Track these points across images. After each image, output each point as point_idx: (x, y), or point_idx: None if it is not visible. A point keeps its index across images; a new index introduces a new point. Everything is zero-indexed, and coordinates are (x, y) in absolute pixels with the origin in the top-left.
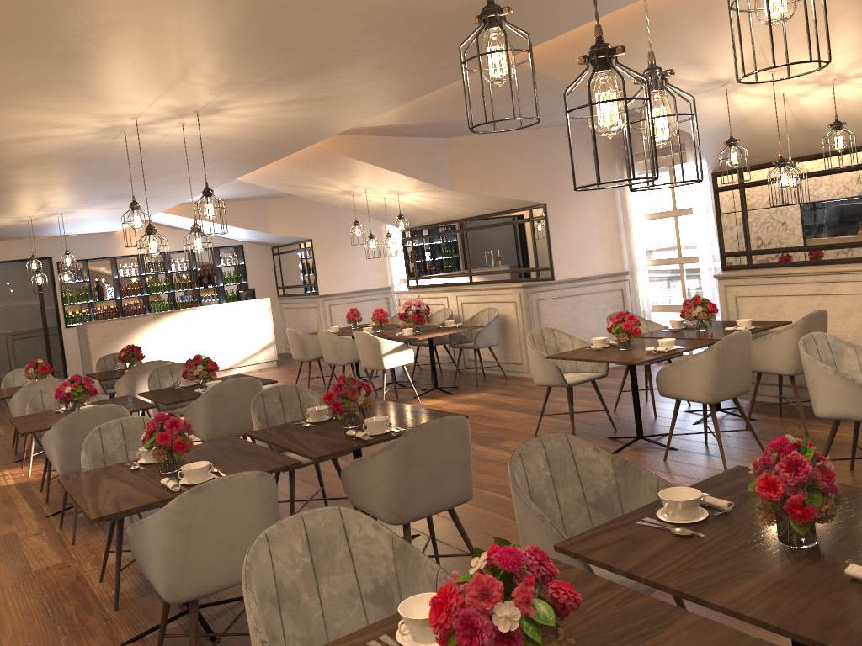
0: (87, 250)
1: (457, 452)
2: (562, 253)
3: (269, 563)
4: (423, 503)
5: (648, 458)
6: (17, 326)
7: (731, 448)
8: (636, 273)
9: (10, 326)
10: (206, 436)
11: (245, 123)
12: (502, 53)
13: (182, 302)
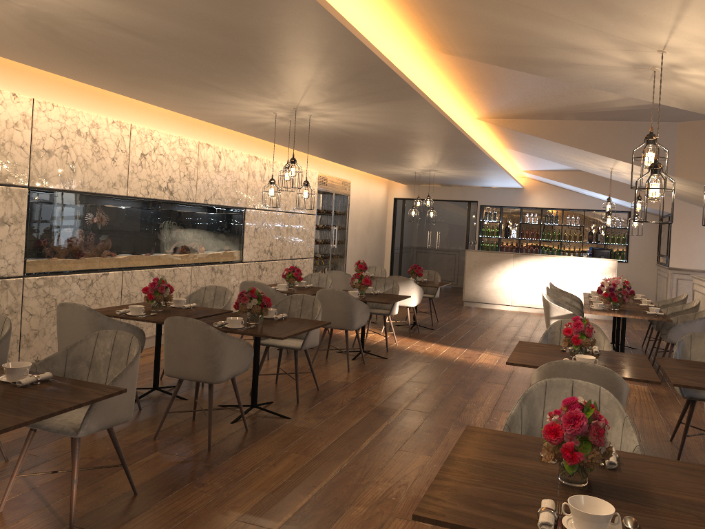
0: (501, 199)
1: (197, 345)
2: None
3: None
4: (175, 368)
5: None
6: (449, 245)
7: None
8: None
9: (446, 244)
10: None
11: (349, 114)
12: None
13: (567, 250)
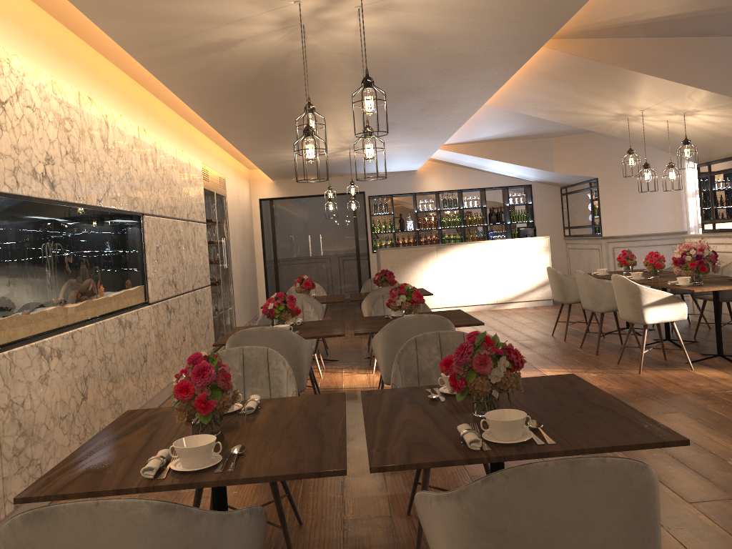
0: (392, 186)
1: (617, 537)
2: None
3: None
4: None
5: None
6: (336, 249)
7: None
8: None
9: (331, 248)
10: (384, 378)
11: (435, 2)
12: None
13: (471, 236)
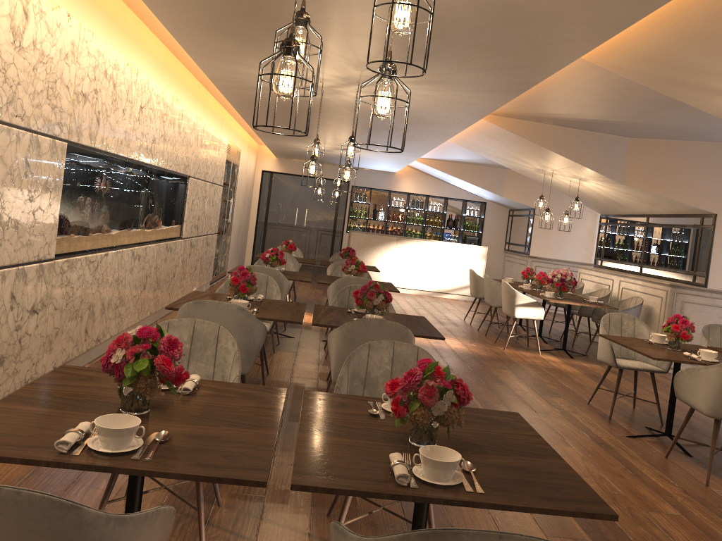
0: (373, 181)
1: None
2: None
3: None
4: None
5: (653, 451)
6: (317, 223)
7: None
8: None
9: (313, 222)
10: None
11: (402, 95)
12: None
13: (429, 235)
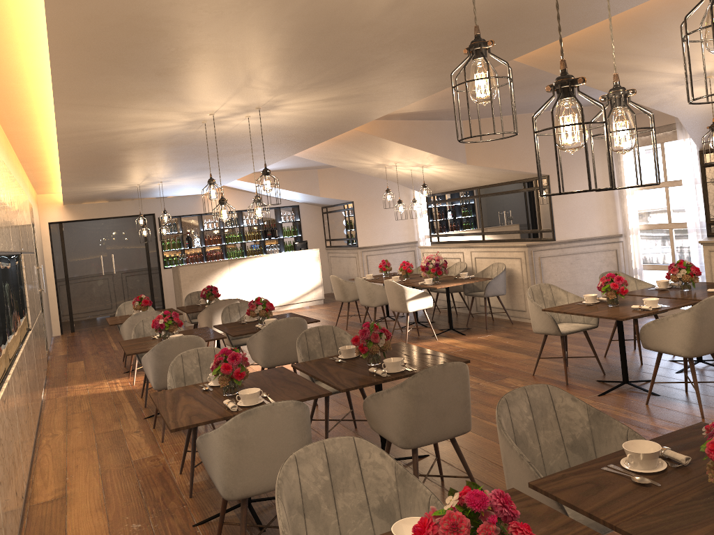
0: (180, 208)
1: (457, 392)
2: (563, 218)
3: (297, 479)
4: (428, 432)
5: (632, 402)
6: (129, 267)
7: (710, 397)
8: (629, 236)
9: (124, 266)
10: (263, 363)
11: (296, 115)
12: (485, 79)
13: (251, 250)
